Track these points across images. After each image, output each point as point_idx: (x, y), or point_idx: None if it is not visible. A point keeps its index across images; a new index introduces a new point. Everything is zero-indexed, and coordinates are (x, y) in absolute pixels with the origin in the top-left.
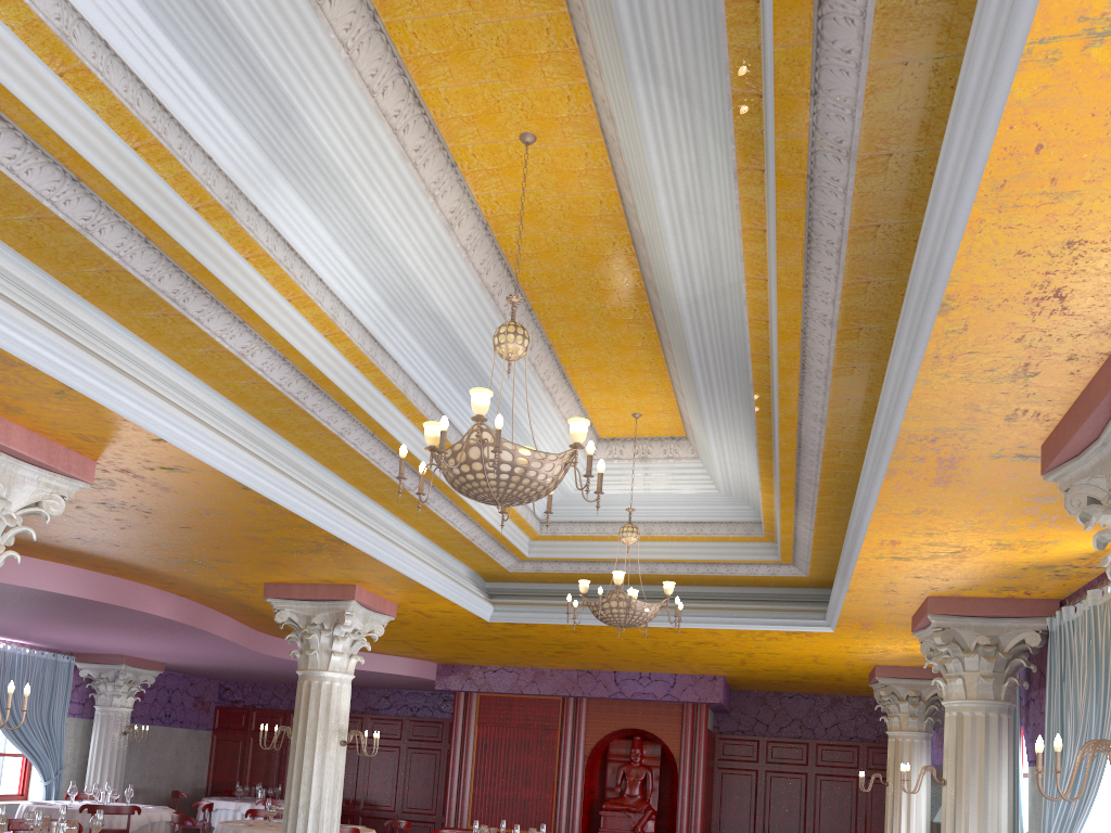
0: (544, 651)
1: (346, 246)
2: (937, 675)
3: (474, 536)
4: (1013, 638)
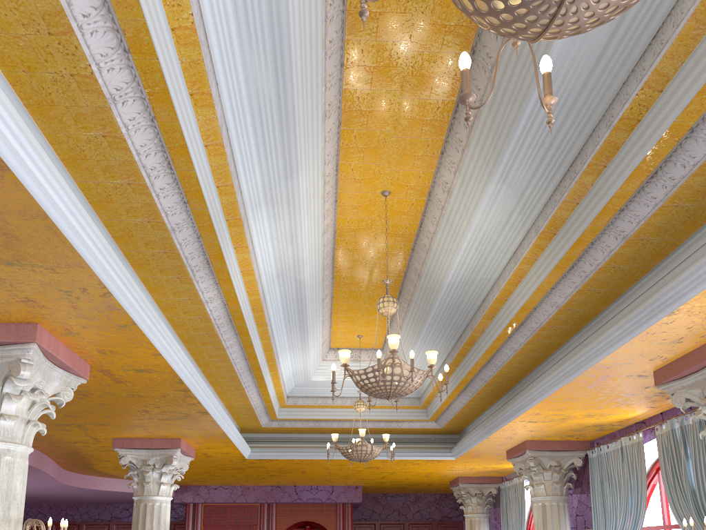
0: (262, 475)
1: (275, 242)
2: (491, 481)
3: (257, 406)
4: (568, 461)
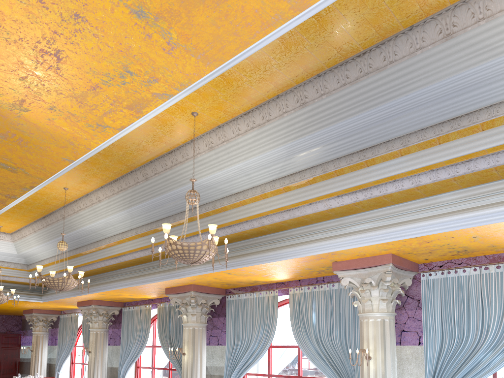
0: None
1: None
2: (54, 312)
3: None
4: (112, 311)
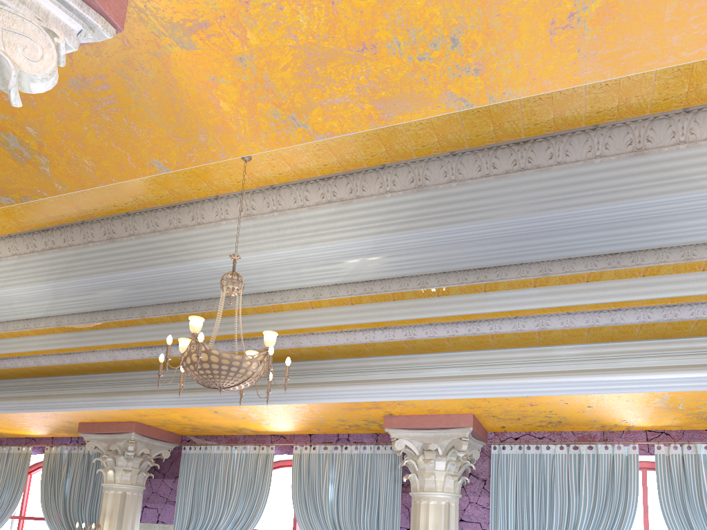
0: None
1: None
2: None
3: None
4: None
